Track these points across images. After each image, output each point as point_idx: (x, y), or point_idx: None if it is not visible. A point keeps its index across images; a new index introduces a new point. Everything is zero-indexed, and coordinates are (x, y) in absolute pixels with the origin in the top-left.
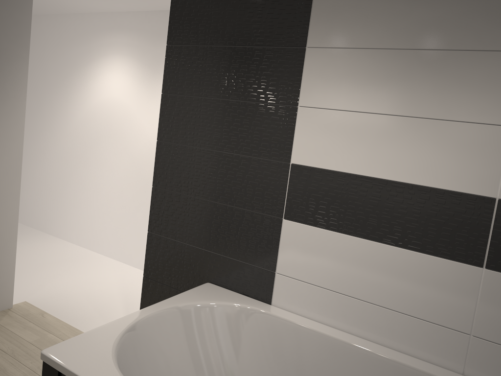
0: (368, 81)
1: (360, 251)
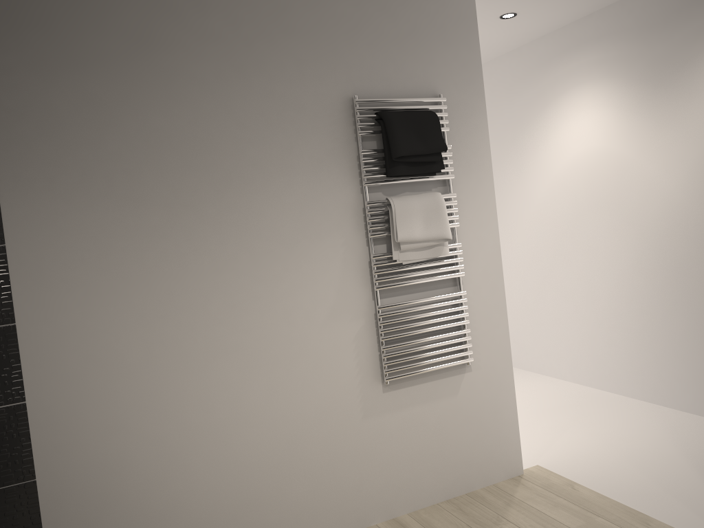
0: None
1: None
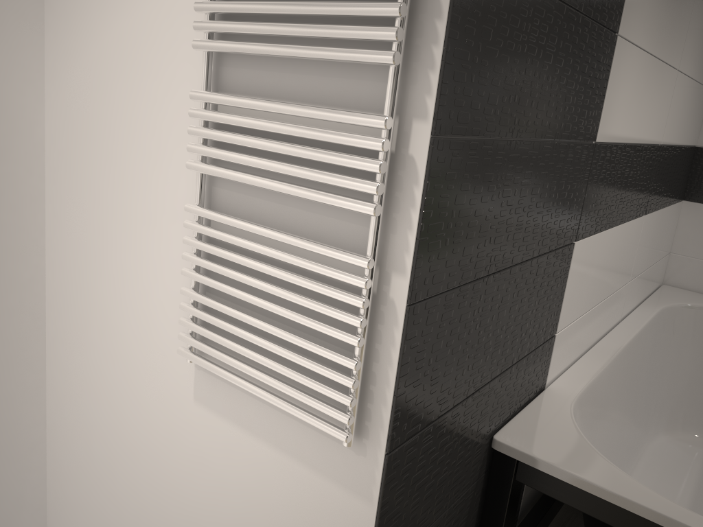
0: (655, 2)
1: (609, 245)
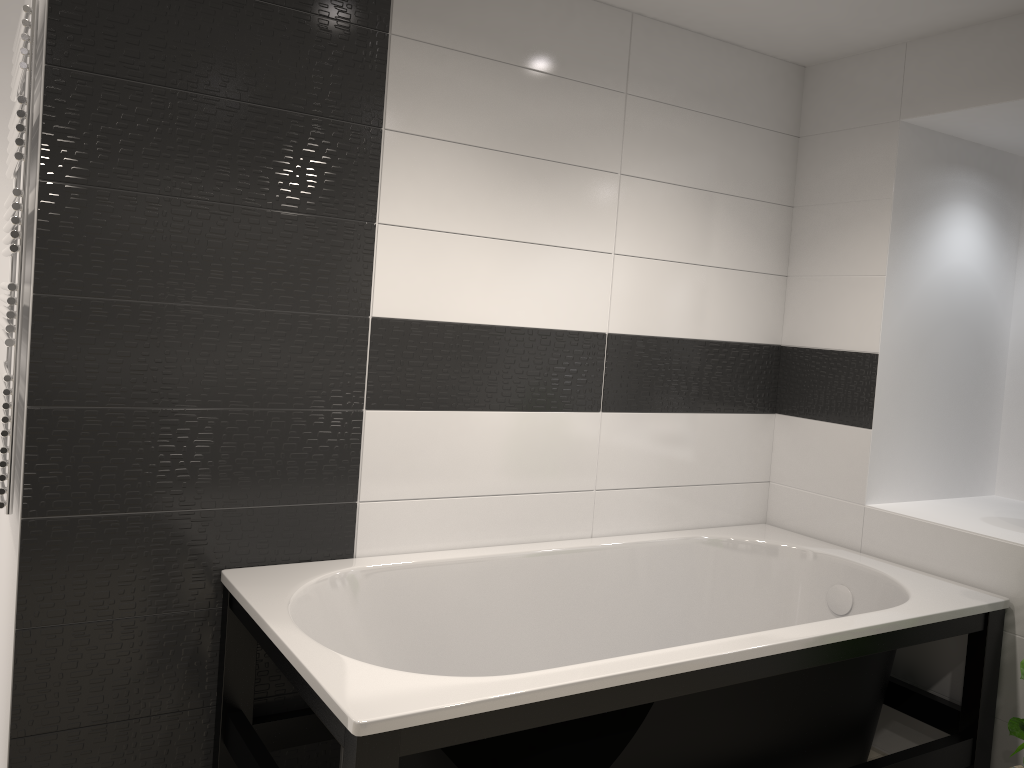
0: (475, 191)
1: (480, 429)
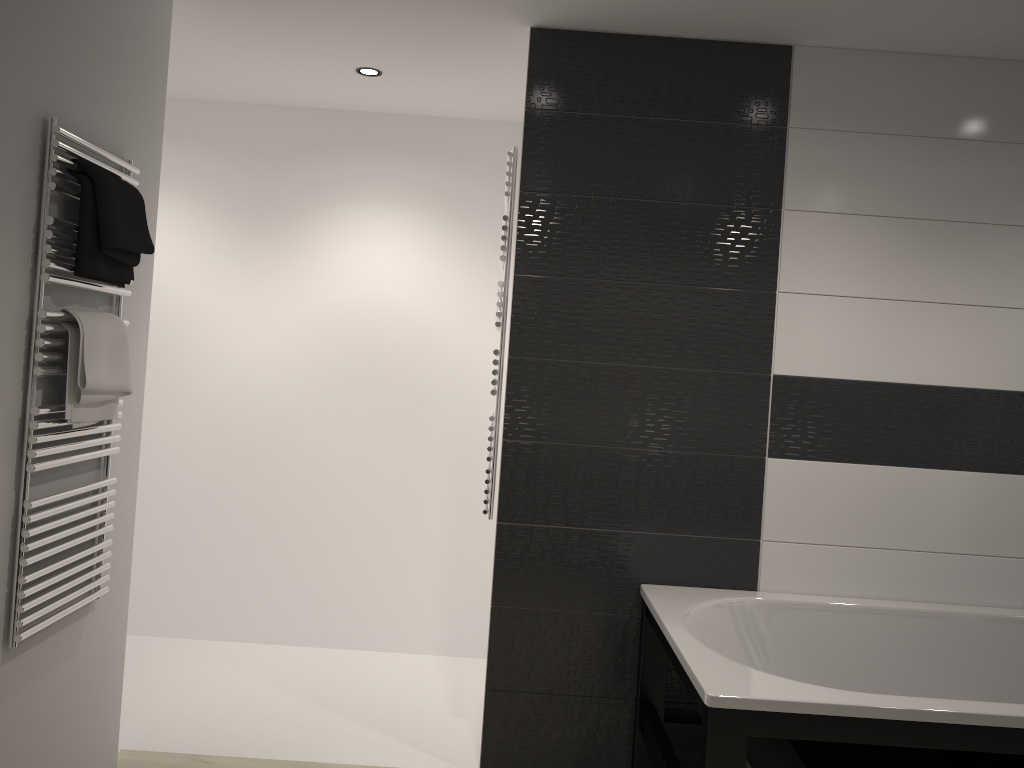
0: (875, 257)
1: (885, 483)
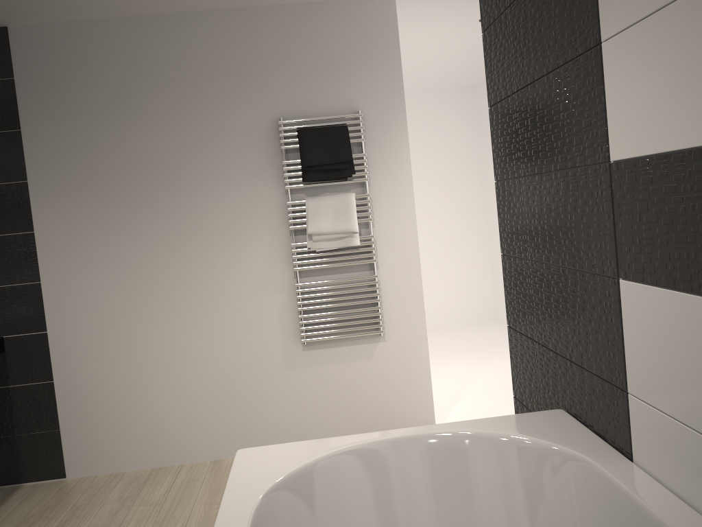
0: None
1: None
